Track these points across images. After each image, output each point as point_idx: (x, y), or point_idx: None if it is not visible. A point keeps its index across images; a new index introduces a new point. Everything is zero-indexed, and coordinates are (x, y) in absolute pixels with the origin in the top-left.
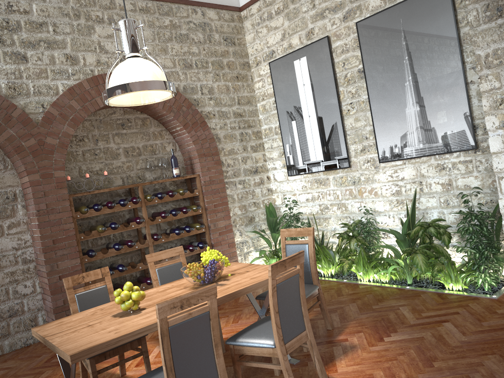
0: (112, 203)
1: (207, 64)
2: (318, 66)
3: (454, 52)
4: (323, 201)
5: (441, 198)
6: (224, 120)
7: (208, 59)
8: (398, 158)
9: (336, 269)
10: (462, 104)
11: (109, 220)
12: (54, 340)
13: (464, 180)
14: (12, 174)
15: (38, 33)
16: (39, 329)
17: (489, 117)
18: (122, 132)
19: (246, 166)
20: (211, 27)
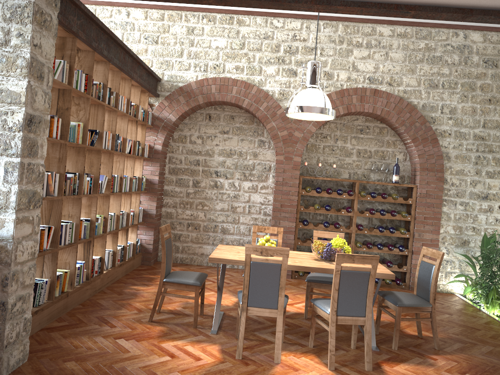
0: (330, 190)
1: (456, 85)
2: None
3: None
4: None
5: None
6: (461, 140)
7: (458, 81)
8: None
9: None
10: None
11: (330, 203)
12: (216, 251)
13: None
14: (271, 153)
15: (308, 55)
16: (220, 245)
17: None
18: (359, 136)
19: (475, 189)
20: (471, 50)
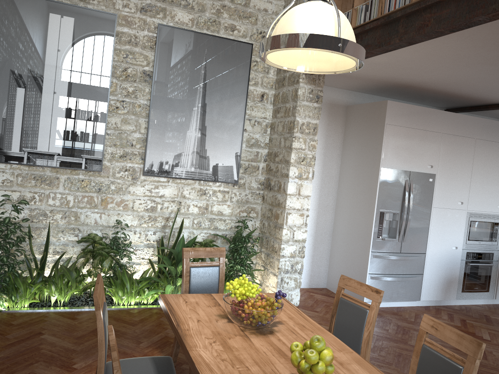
0: None
1: None
2: (91, 40)
3: (242, 102)
4: (38, 205)
5: (195, 220)
6: None
7: None
8: (167, 175)
9: (79, 295)
10: (237, 145)
11: None
12: None
13: (219, 207)
14: None
15: None
16: None
17: (293, 168)
18: None
19: None
20: None
